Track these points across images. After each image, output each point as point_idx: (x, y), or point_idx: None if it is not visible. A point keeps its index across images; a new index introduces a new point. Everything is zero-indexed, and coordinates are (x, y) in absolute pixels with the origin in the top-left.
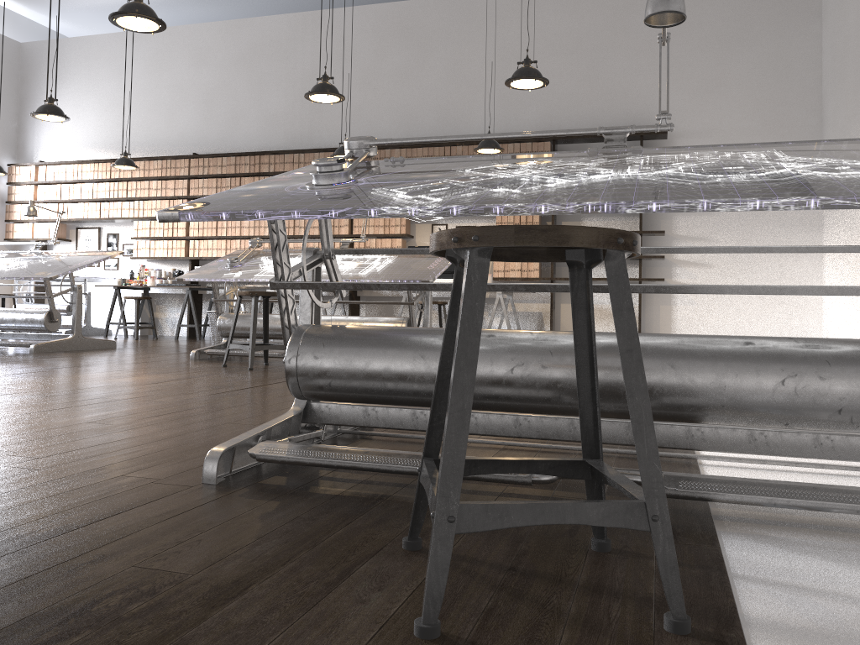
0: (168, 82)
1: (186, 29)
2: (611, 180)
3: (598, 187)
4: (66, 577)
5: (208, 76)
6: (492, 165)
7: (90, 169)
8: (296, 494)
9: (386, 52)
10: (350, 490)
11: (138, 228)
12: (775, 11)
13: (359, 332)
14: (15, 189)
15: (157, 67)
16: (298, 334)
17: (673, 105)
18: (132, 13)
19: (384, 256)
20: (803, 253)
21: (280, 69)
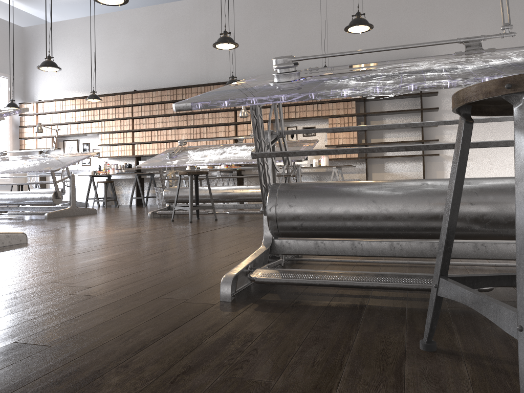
0: (116, 47)
1: (125, 13)
2: (515, 62)
3: (513, 66)
4: (173, 389)
5: (141, 41)
6: (396, 65)
7: (70, 103)
8: (295, 307)
9: (253, 20)
10: (332, 302)
11: (102, 139)
12: None
13: (320, 186)
14: (24, 118)
15: (108, 37)
16: (274, 190)
17: None
18: None
19: None
20: None
21: (185, 34)
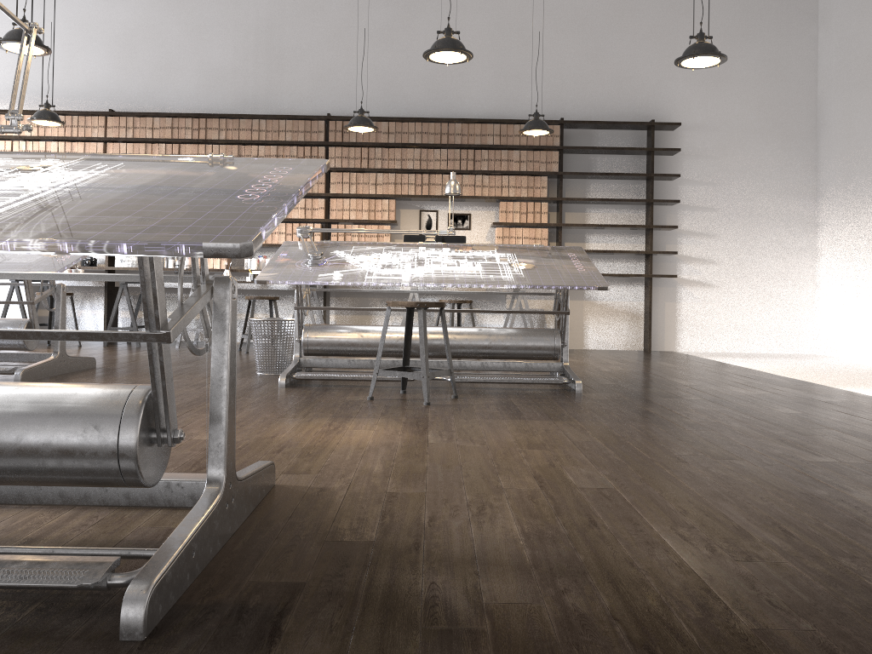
0: (66, 16)
1: None
2: None
3: None
4: None
5: (126, 14)
6: None
7: None
8: None
9: (364, 8)
10: None
11: None
12: (776, 9)
13: None
14: None
15: None
16: None
17: (680, 96)
18: None
19: (499, 254)
20: (798, 251)
21: (226, 14)
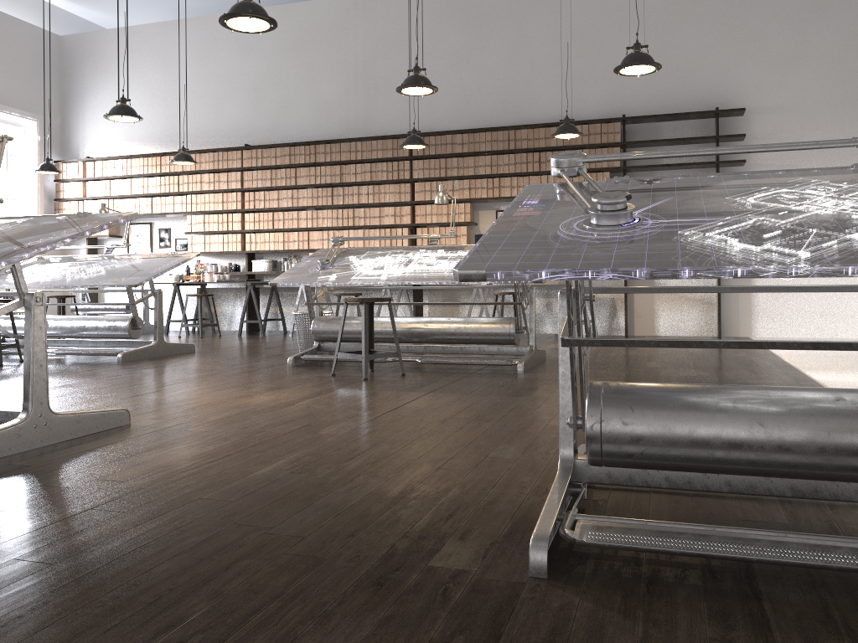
0: (215, 72)
1: None
2: None
3: None
4: None
5: (256, 65)
6: (771, 191)
7: (139, 163)
8: (654, 593)
9: (442, 34)
10: (705, 582)
11: (192, 223)
12: None
13: (670, 394)
14: (63, 186)
15: (203, 57)
16: (595, 396)
17: (749, 80)
18: (246, 13)
19: None
20: None
21: (331, 55)
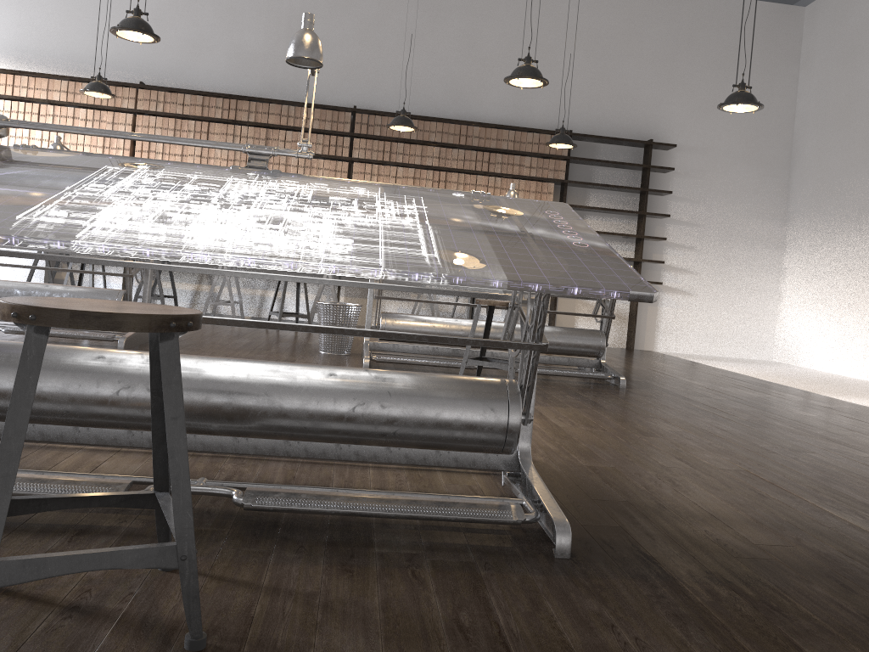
0: None
1: None
2: None
3: None
4: None
5: None
6: None
7: None
8: None
9: (394, 8)
10: None
11: None
12: (765, 49)
13: None
14: None
15: None
16: None
17: (675, 119)
18: None
19: None
20: (766, 268)
21: None
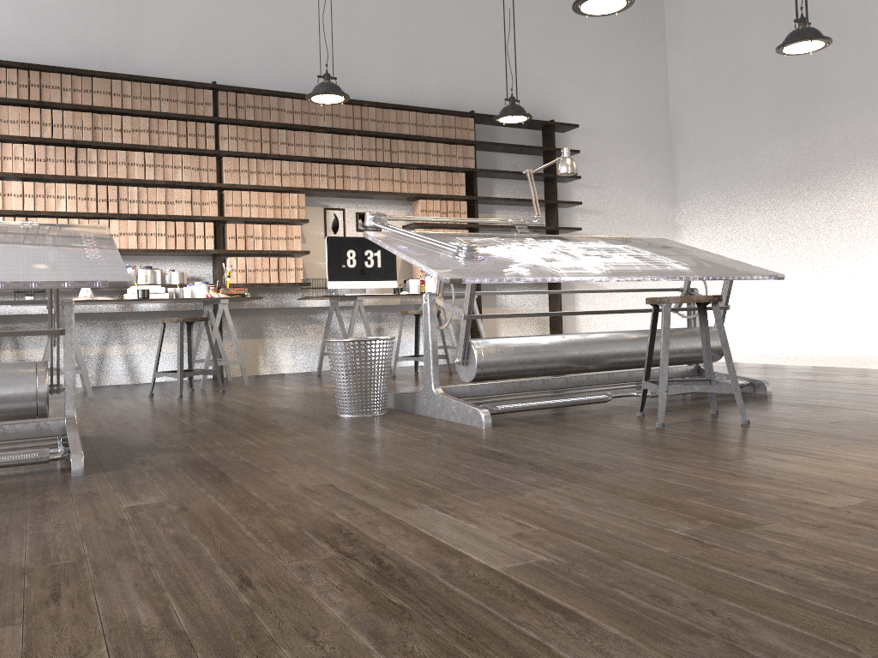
0: None
1: None
2: None
3: None
4: None
5: None
6: None
7: None
8: None
9: None
10: None
11: None
12: (636, 25)
13: None
14: None
15: None
16: None
17: (567, 98)
18: None
19: (618, 245)
20: None
21: None
